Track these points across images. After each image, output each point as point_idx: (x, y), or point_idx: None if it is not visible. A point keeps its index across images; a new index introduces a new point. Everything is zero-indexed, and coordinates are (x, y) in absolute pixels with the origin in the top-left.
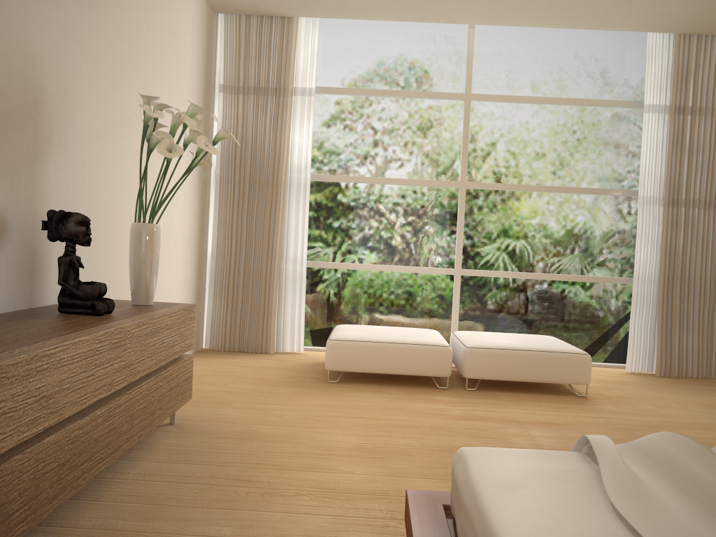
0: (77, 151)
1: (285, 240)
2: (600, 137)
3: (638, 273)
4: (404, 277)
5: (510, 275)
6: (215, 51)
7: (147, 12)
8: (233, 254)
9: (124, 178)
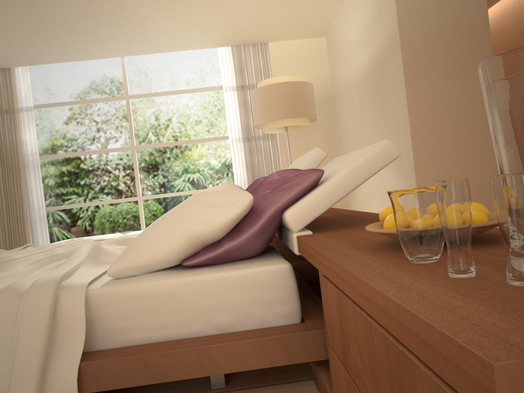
0: None
1: (31, 197)
2: (207, 108)
3: (237, 181)
4: (109, 206)
5: (170, 195)
6: None
7: None
8: None
9: None
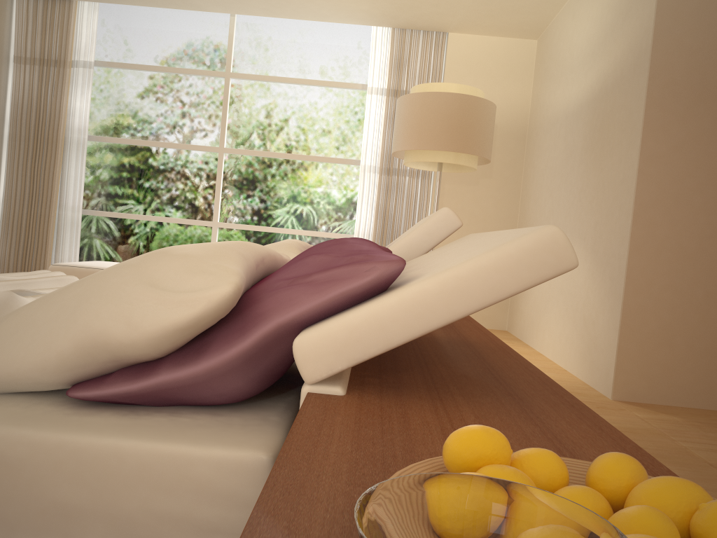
0: None
1: (65, 190)
2: (339, 114)
3: (358, 230)
4: (171, 227)
5: (259, 228)
6: (8, 26)
7: None
8: (18, 200)
9: None
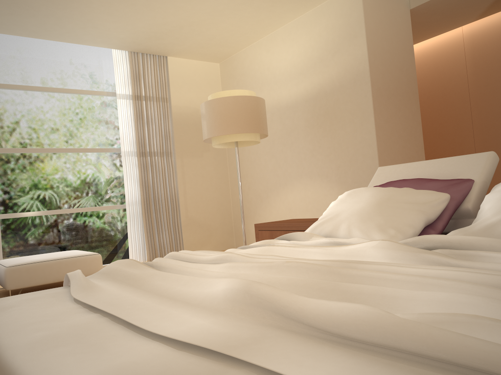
0: None
1: None
2: (92, 114)
3: (128, 199)
4: None
5: (41, 213)
6: None
7: None
8: None
9: None
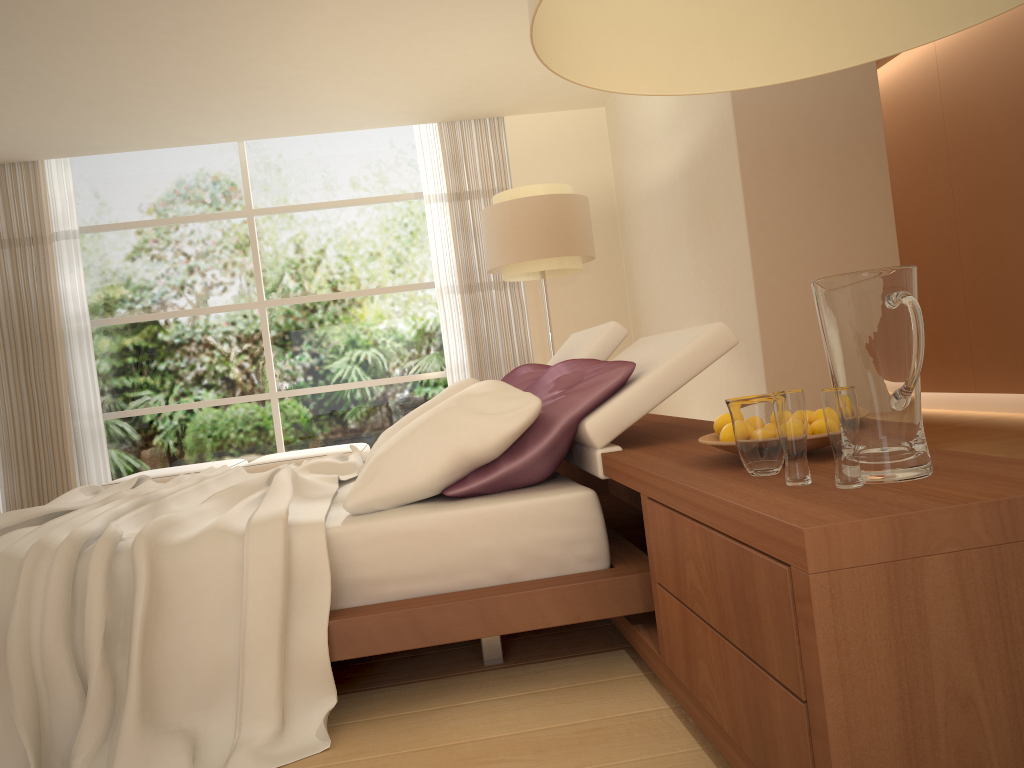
0: None
1: (75, 395)
2: (395, 233)
3: (450, 363)
4: (218, 411)
5: (329, 388)
6: None
7: None
8: (17, 420)
9: None
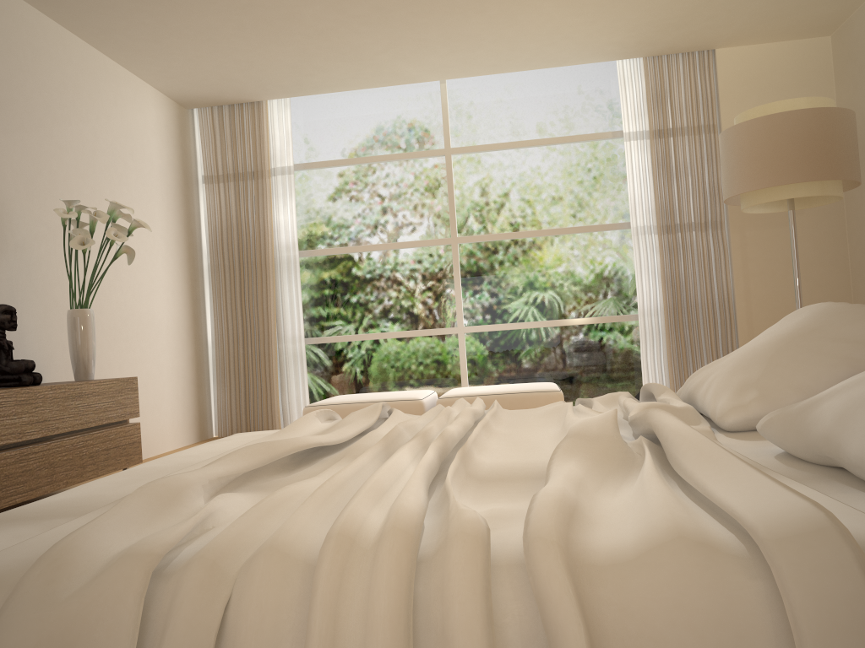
0: (20, 255)
1: (281, 320)
2: (589, 172)
3: (642, 306)
4: (407, 342)
5: (515, 326)
6: (193, 145)
7: (92, 124)
8: (231, 340)
9: (80, 275)
